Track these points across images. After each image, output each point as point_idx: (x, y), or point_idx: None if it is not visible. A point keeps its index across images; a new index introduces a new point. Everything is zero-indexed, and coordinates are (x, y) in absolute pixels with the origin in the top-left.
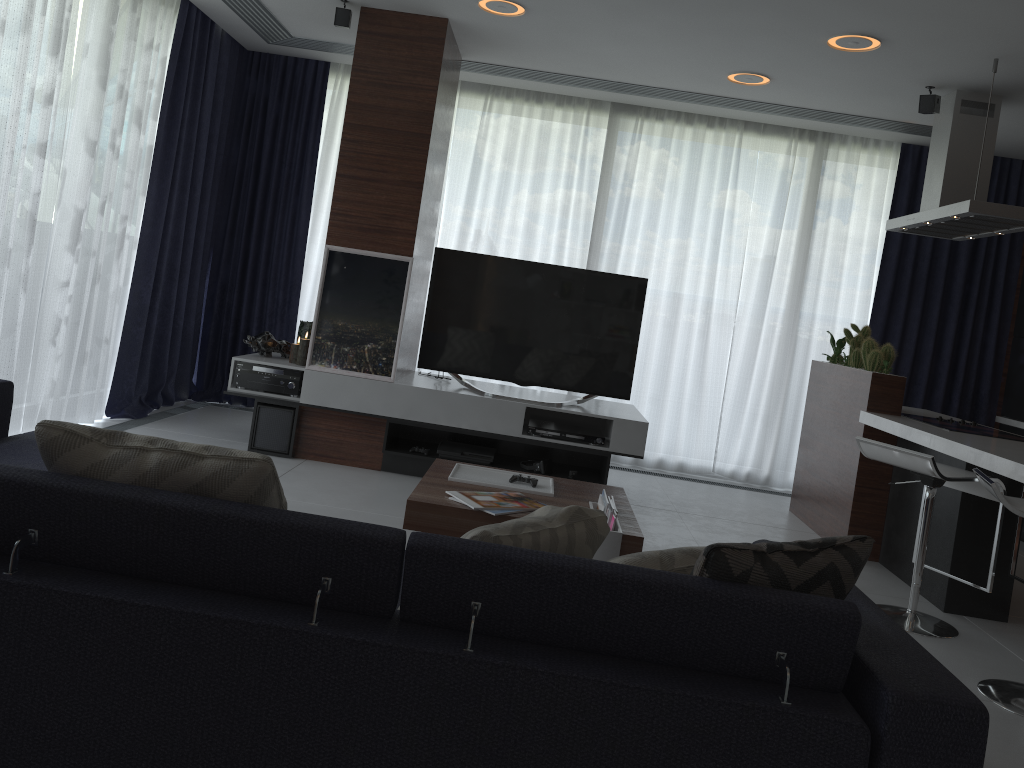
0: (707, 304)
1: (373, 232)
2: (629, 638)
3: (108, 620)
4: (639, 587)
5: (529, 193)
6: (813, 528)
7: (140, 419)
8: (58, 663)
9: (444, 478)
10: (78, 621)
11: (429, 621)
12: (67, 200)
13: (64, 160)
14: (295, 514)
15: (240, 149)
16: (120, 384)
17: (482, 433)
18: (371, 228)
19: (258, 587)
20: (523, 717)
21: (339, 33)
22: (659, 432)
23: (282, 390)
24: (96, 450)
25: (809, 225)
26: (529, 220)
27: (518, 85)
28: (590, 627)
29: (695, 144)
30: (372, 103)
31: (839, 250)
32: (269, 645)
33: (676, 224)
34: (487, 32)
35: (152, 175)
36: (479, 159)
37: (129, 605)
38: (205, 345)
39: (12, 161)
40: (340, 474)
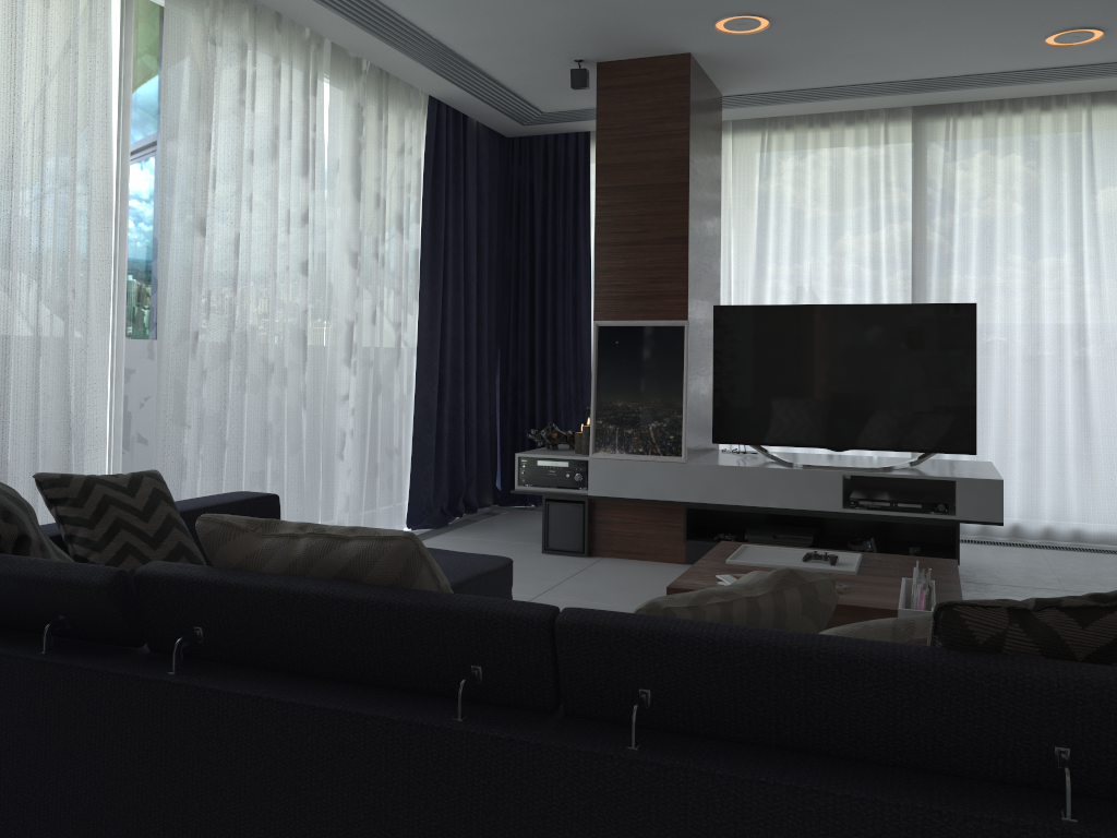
0: (1078, 326)
1: (641, 299)
2: (842, 731)
3: (258, 719)
4: (841, 662)
5: (829, 230)
6: None
7: (440, 528)
8: (218, 767)
9: (722, 561)
10: (231, 721)
11: (596, 715)
12: (337, 314)
13: (328, 275)
14: (437, 595)
15: (512, 239)
16: (417, 494)
17: (794, 511)
18: (639, 295)
19: (410, 680)
20: (705, 834)
21: (586, 97)
22: (1039, 494)
23: (569, 483)
24: (250, 541)
25: None
26: (833, 261)
27: (795, 111)
28: (789, 718)
29: (1028, 134)
30: (622, 161)
31: None
32: (412, 744)
33: (1020, 235)
34: (737, 58)
35: (422, 278)
36: (764, 202)
37: (275, 702)
38: (504, 447)
39: (275, 282)
40: (638, 570)
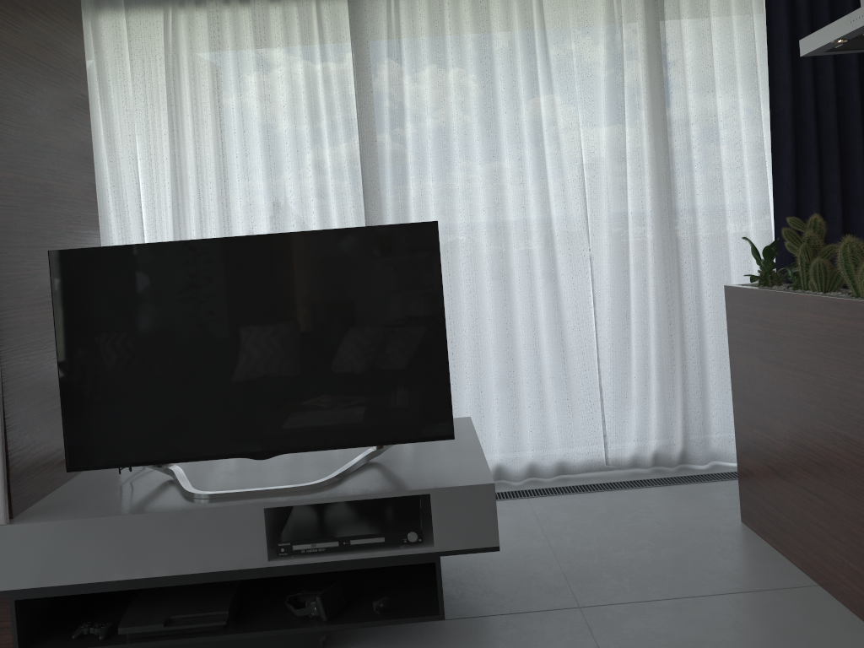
0: (546, 233)
1: None
2: None
3: None
4: None
5: (261, 133)
6: (807, 571)
7: None
8: None
9: None
10: None
11: None
12: None
13: None
14: None
15: None
16: None
17: (195, 577)
18: None
19: None
20: None
21: None
22: (521, 428)
23: None
24: None
25: (661, 91)
26: (268, 172)
27: None
28: None
29: (478, 12)
30: None
31: (710, 117)
32: None
33: (478, 131)
34: None
35: None
36: (174, 100)
37: None
38: None
39: None
40: None
